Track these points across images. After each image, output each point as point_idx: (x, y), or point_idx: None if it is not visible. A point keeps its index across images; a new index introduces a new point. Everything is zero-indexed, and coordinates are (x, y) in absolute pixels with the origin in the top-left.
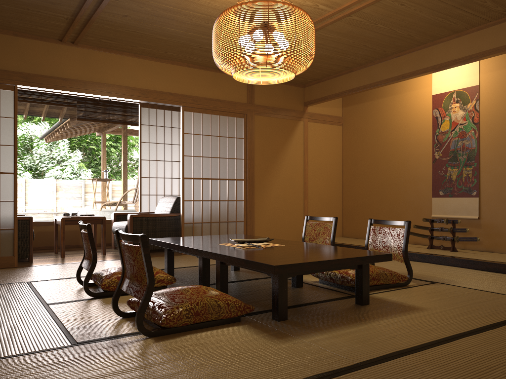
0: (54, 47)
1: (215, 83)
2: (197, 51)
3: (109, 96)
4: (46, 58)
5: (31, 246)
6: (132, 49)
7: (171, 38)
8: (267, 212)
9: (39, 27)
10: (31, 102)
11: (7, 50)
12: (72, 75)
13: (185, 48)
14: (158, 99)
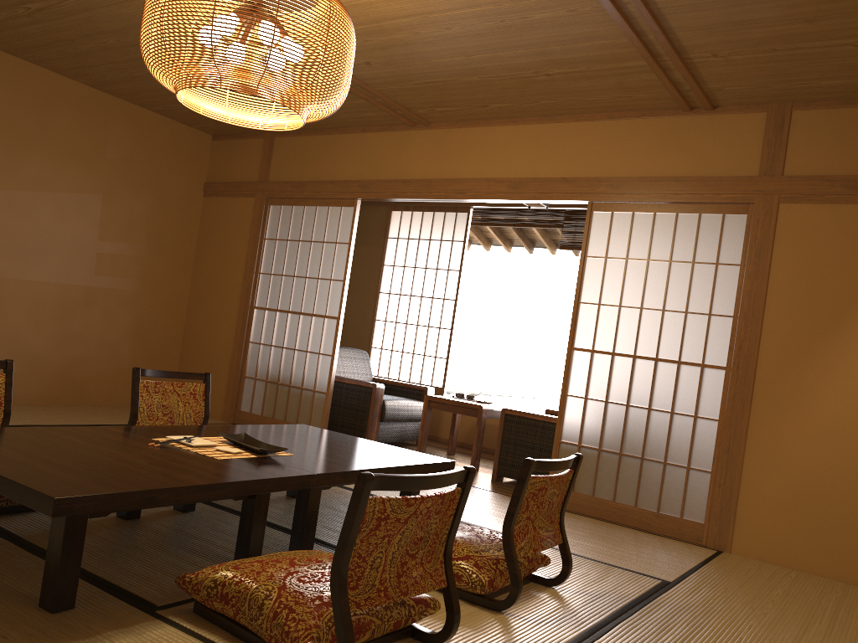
0: (402, 137)
1: (671, 142)
2: (563, 84)
3: (461, 198)
4: (391, 155)
5: (368, 427)
6: (490, 111)
7: (479, 74)
8: (788, 467)
9: (363, 114)
10: (501, 225)
11: (353, 154)
12: (417, 173)
13: (537, 85)
14: (539, 194)
